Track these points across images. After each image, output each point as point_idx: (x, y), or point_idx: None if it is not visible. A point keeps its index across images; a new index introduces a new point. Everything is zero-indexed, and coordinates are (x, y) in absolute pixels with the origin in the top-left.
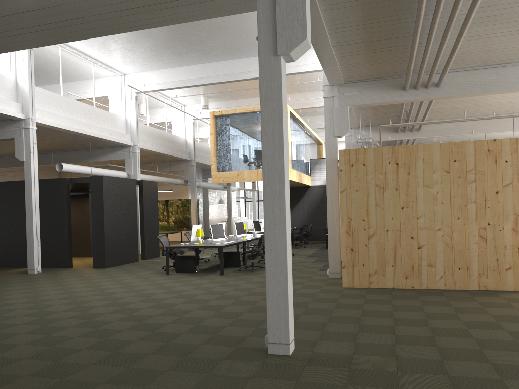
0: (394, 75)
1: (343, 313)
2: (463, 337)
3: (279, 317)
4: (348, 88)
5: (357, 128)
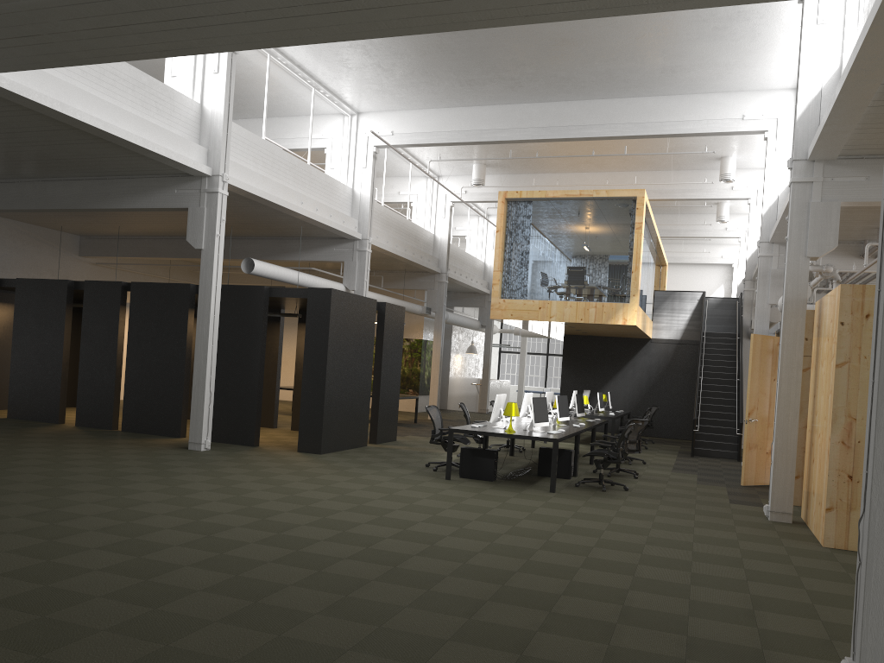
0: None
1: None
2: None
3: None
4: (844, 168)
5: (785, 244)
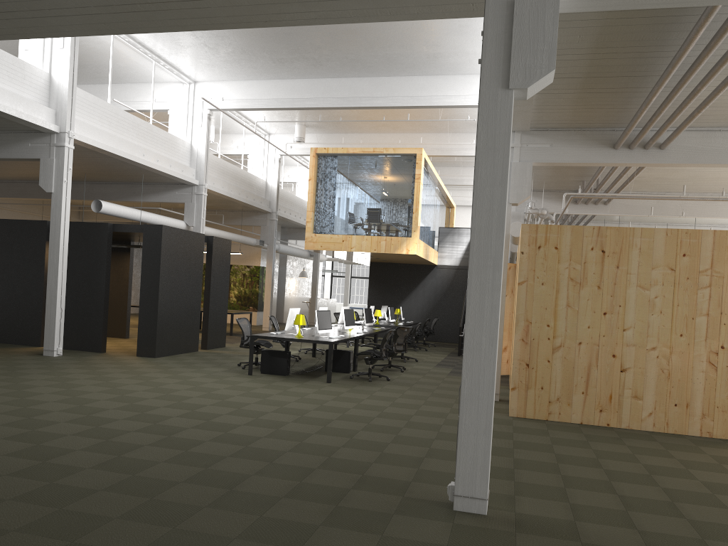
0: (601, 127)
1: (530, 456)
2: (714, 506)
3: (475, 460)
4: (535, 137)
5: None
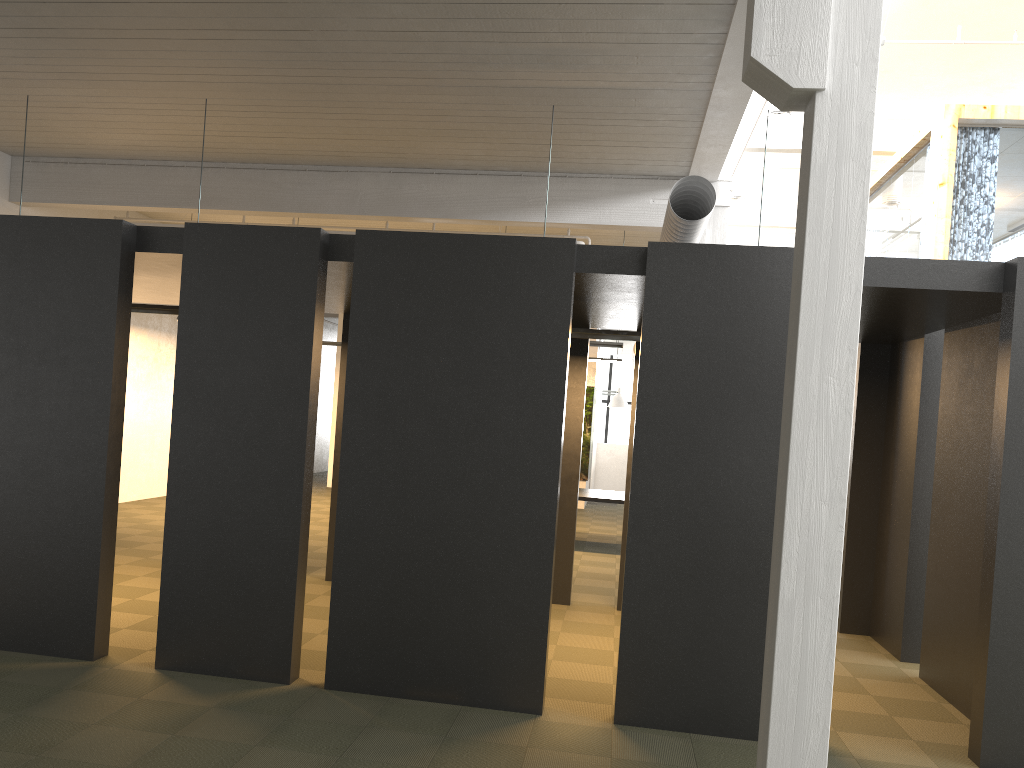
0: None
1: None
2: None
3: None
4: None
5: None
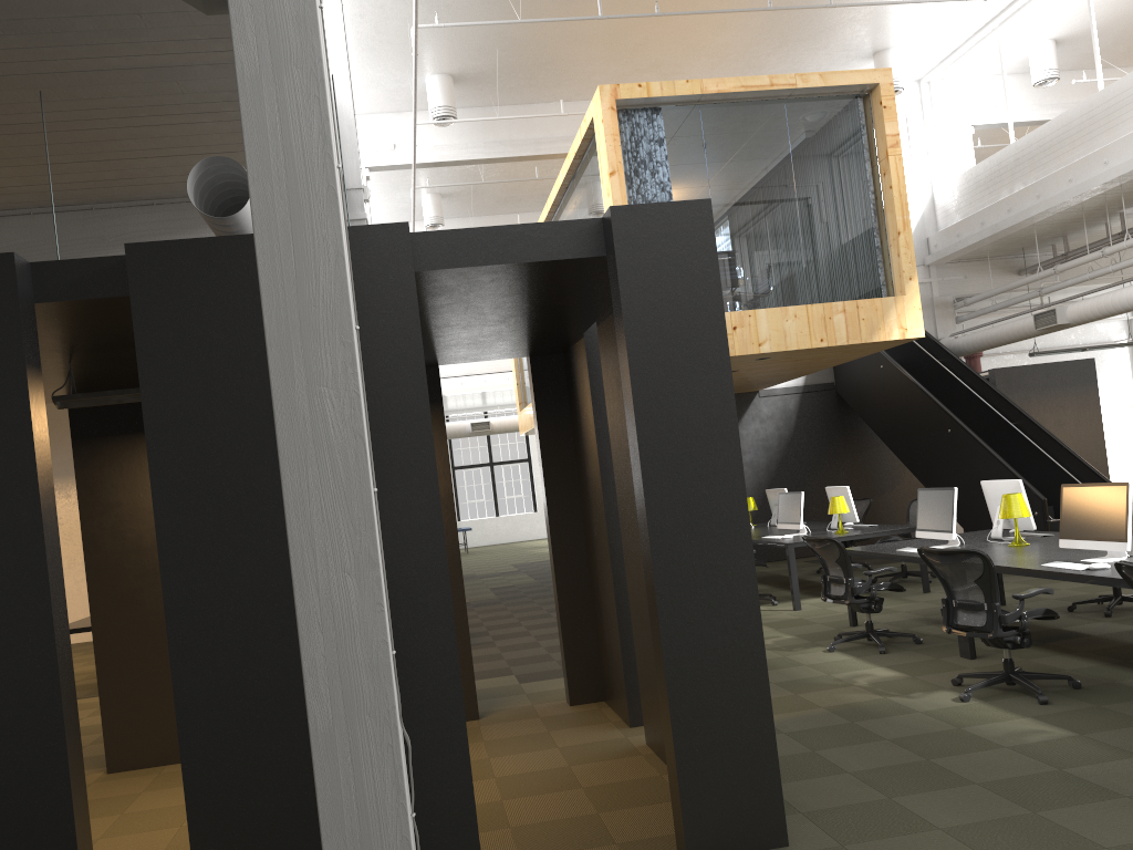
0: None
1: None
2: None
3: None
4: None
5: None
